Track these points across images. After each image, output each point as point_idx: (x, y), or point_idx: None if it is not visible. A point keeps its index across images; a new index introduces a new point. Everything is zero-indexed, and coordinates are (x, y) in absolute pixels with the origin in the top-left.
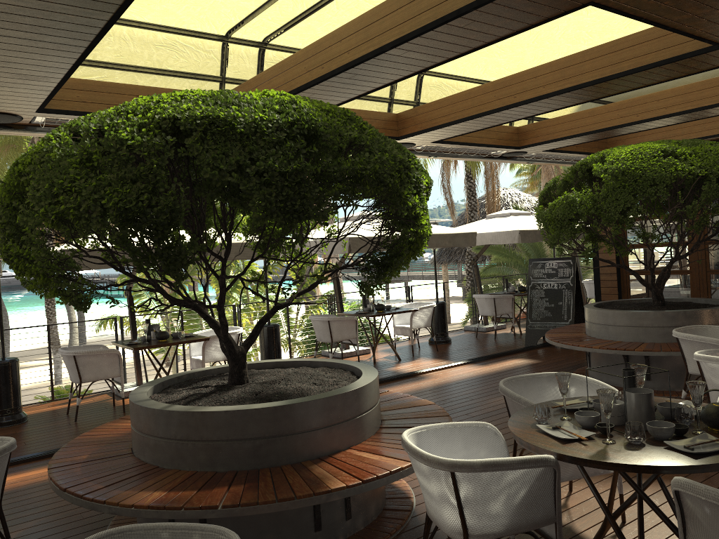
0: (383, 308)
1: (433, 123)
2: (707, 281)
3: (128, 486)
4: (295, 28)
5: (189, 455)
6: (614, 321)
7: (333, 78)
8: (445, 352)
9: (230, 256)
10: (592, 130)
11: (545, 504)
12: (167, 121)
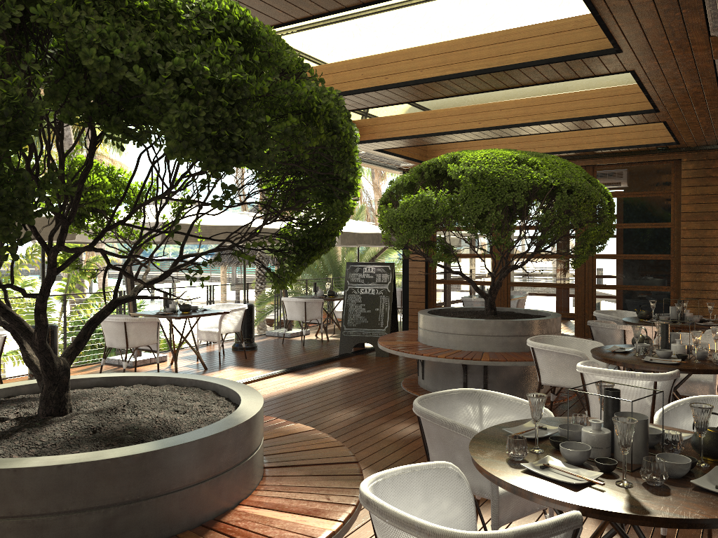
0: (190, 309)
1: None
2: (507, 293)
3: None
4: None
5: None
6: (455, 329)
7: None
8: (255, 360)
9: None
10: (433, 133)
11: None
12: None
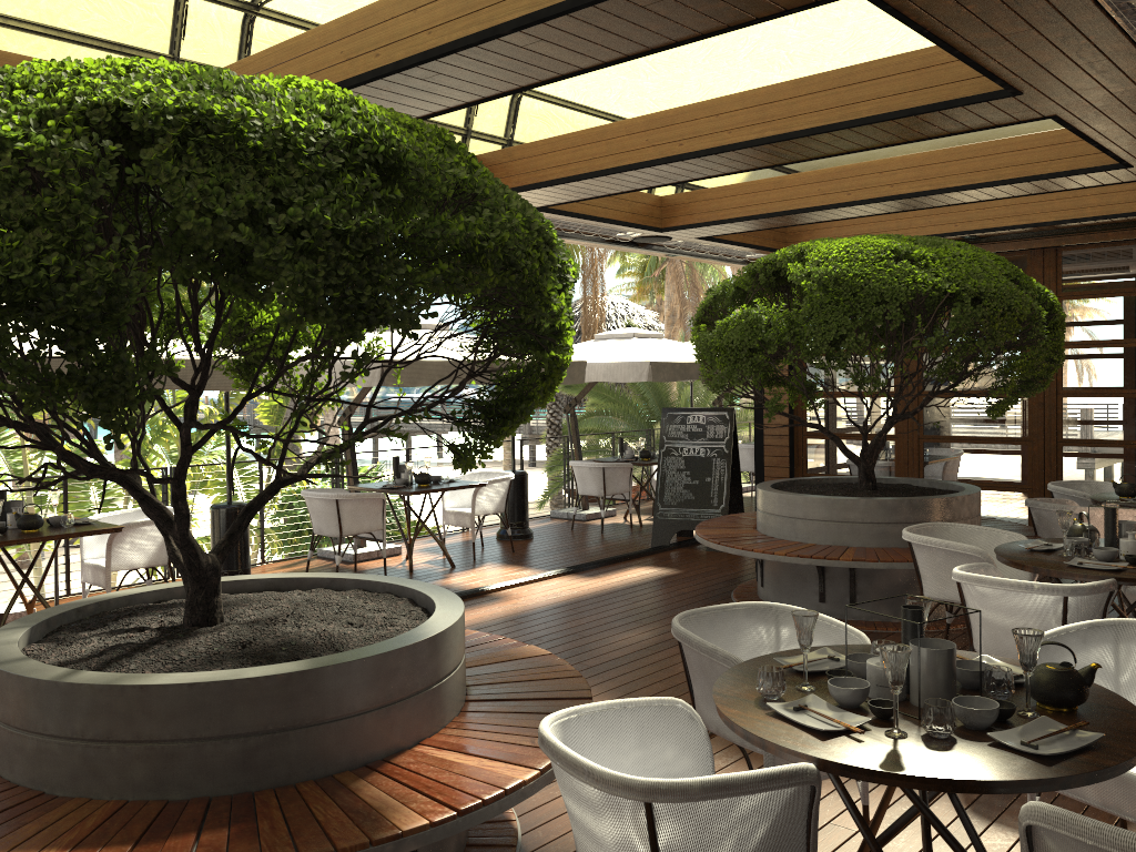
0: (429, 480)
1: (539, 176)
2: (919, 453)
3: None
4: None
5: (112, 771)
6: (806, 513)
7: (396, 76)
8: (526, 554)
9: (171, 383)
10: (779, 211)
11: (793, 848)
12: (103, 110)
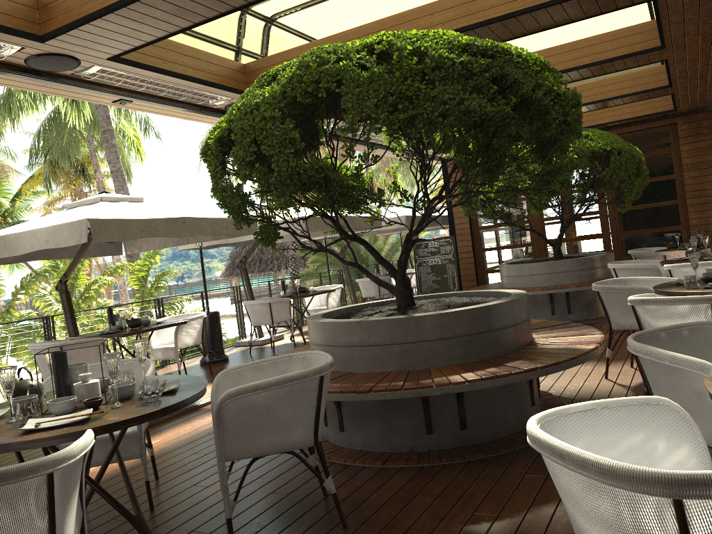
0: (306, 290)
1: None
2: (545, 250)
3: (424, 378)
4: (309, 7)
5: (445, 352)
6: (539, 271)
7: None
8: None
9: (222, 231)
10: None
11: None
12: (470, 46)
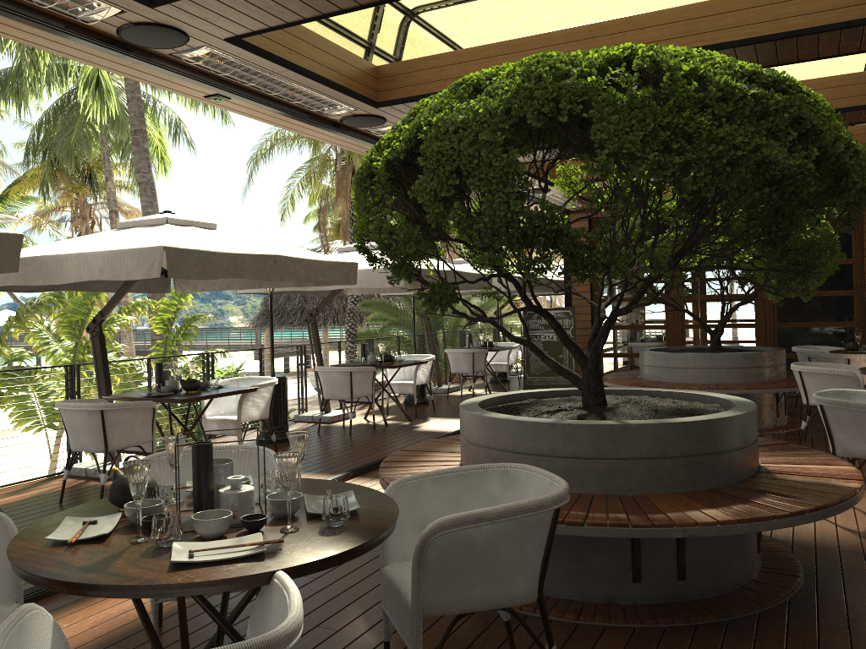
0: (393, 359)
1: None
2: (682, 336)
3: (651, 510)
4: (463, 3)
5: (666, 475)
6: (695, 364)
7: None
8: (447, 412)
9: (317, 277)
10: None
11: None
12: (758, 76)
